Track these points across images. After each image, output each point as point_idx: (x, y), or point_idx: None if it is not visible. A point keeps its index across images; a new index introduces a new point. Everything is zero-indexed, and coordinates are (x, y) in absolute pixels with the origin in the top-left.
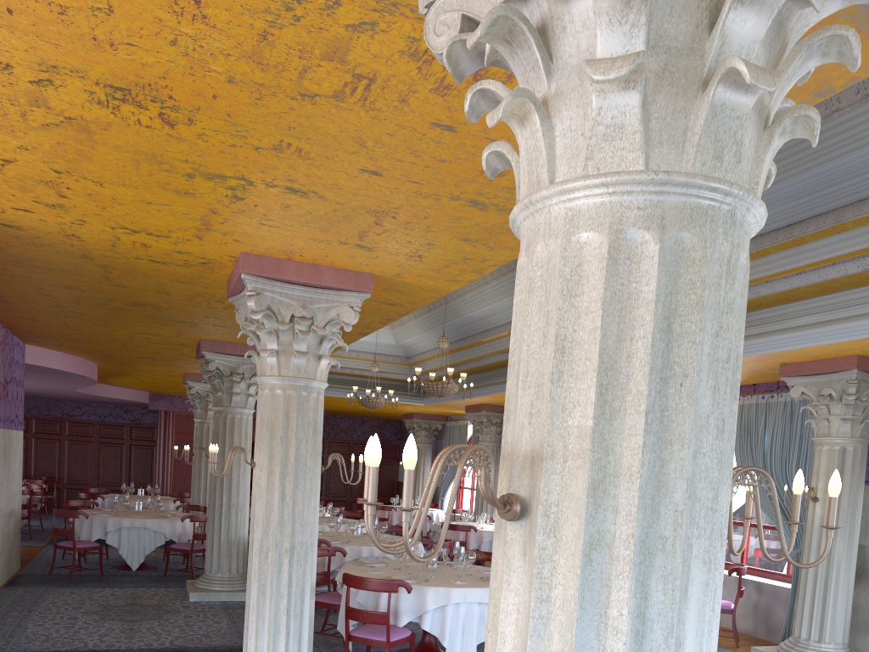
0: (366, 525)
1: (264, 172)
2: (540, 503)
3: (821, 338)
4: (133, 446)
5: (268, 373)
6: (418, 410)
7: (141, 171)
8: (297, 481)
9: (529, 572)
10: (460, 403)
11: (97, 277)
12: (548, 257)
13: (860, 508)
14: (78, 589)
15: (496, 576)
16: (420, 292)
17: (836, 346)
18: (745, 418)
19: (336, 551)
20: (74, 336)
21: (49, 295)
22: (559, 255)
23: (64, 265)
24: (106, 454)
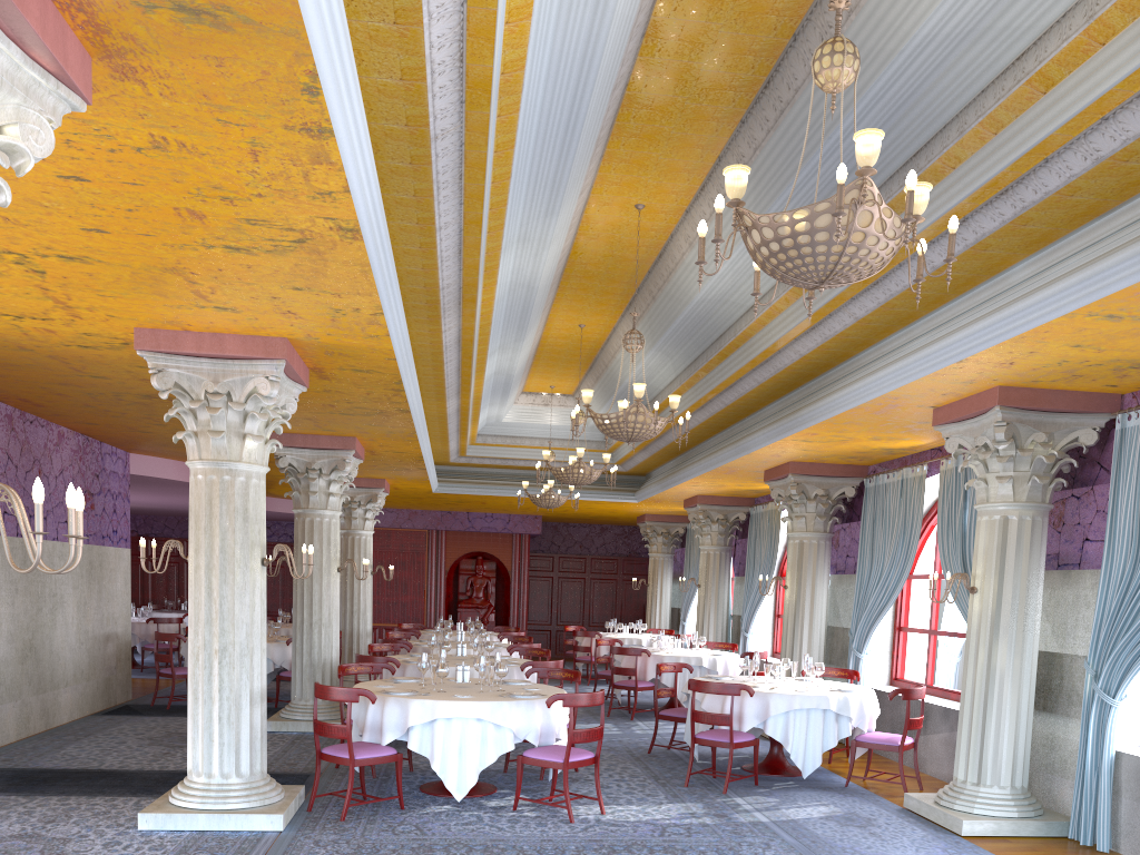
0: None
1: (16, 244)
2: None
3: (921, 367)
4: None
5: (191, 457)
6: (644, 510)
7: None
8: (225, 575)
9: None
10: (672, 496)
11: (66, 369)
12: None
13: (1034, 599)
14: (164, 718)
15: None
16: (366, 354)
17: (948, 377)
18: (948, 488)
19: (382, 668)
20: (155, 440)
21: (62, 394)
22: None
23: (22, 359)
24: None
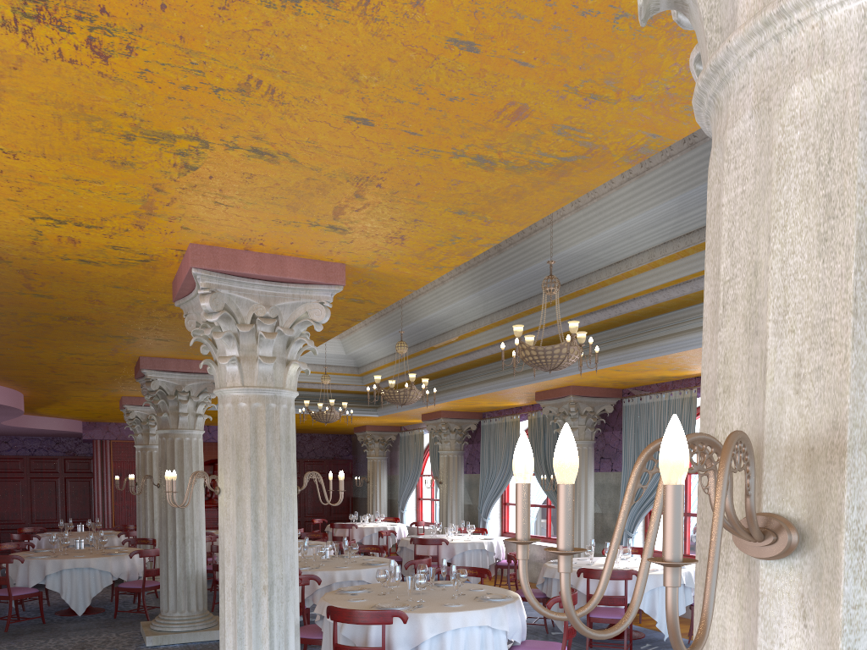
0: (523, 584)
1: (224, 127)
2: (845, 528)
3: None
4: (68, 479)
5: (229, 383)
6: (371, 422)
7: (65, 134)
8: (271, 507)
9: (821, 647)
10: (416, 412)
11: (16, 286)
12: (819, 104)
13: None
14: (17, 643)
15: (722, 647)
16: (395, 284)
17: None
18: None
19: (310, 579)
20: None
21: None
22: (855, 92)
23: None
24: (39, 490)
